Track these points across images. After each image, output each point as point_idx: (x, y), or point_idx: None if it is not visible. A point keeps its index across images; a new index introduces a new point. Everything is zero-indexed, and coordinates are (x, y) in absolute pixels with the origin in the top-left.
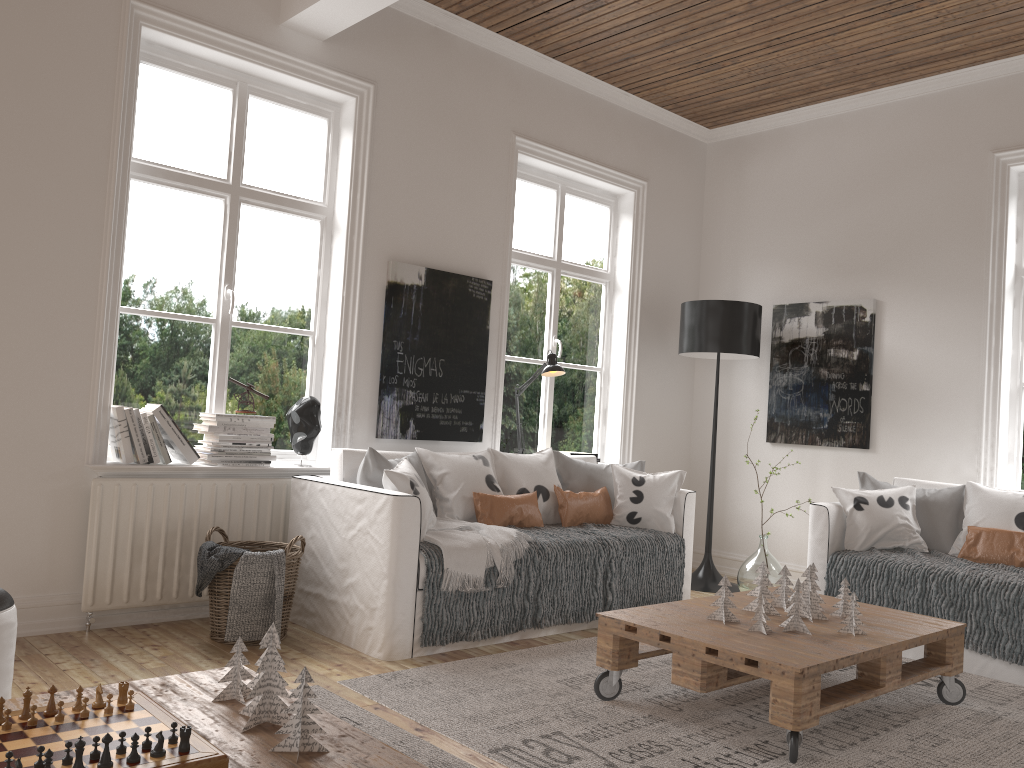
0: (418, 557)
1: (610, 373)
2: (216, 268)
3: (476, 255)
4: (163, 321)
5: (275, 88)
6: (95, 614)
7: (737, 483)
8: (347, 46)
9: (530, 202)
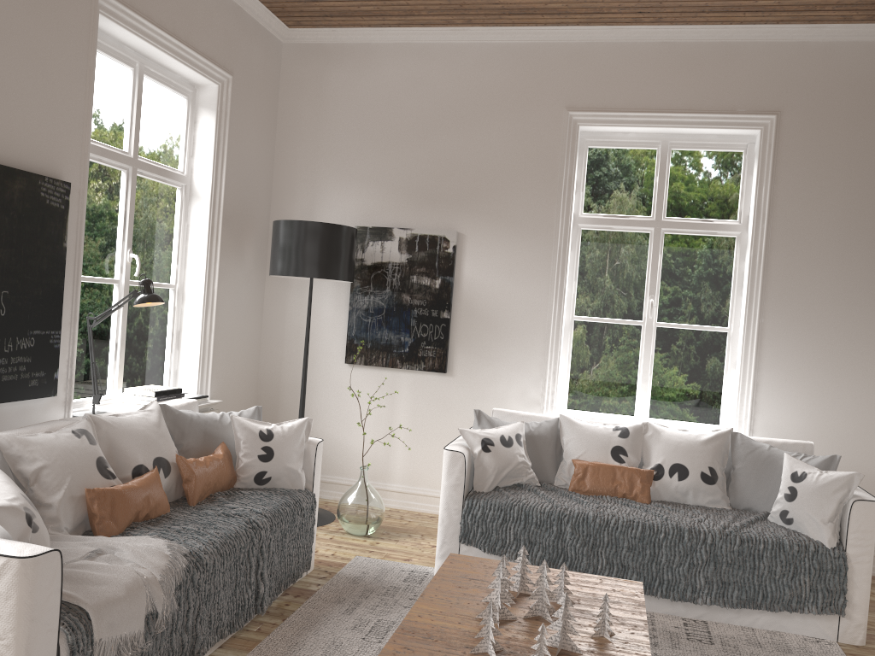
0: (58, 638)
1: (185, 291)
2: None
3: (48, 146)
4: None
5: None
6: None
7: (312, 403)
8: None
9: (103, 79)
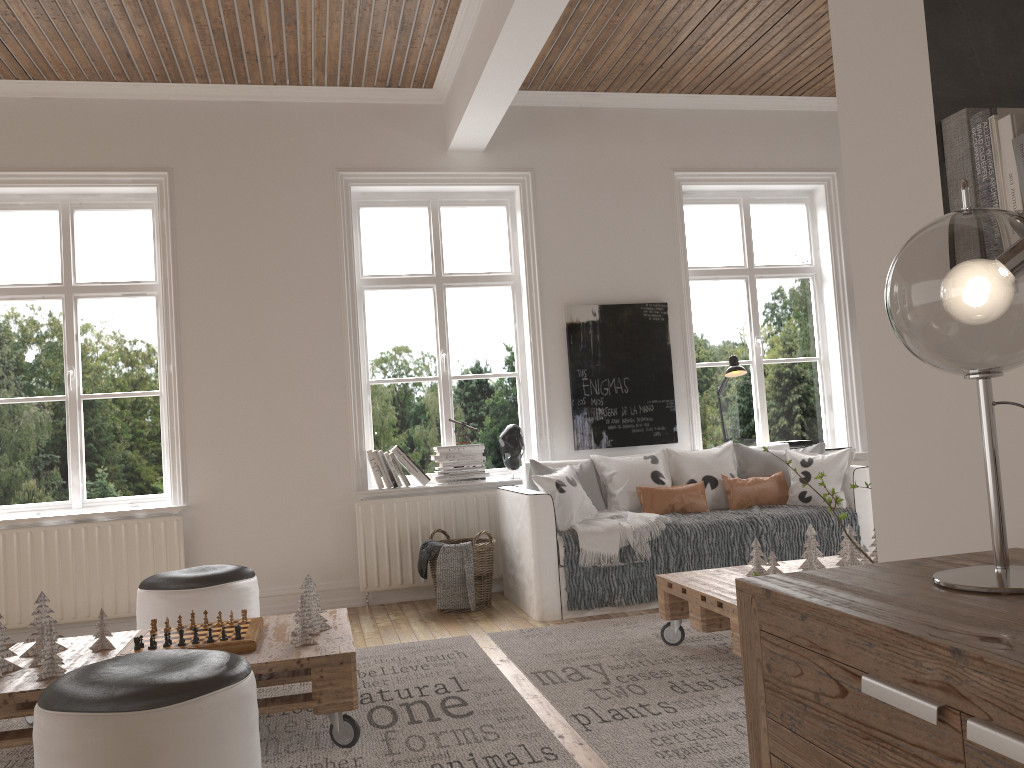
0: (556, 541)
1: (829, 360)
2: (434, 339)
3: (649, 283)
4: (401, 385)
5: (458, 196)
6: (372, 594)
7: None
8: (504, 149)
9: (711, 222)
